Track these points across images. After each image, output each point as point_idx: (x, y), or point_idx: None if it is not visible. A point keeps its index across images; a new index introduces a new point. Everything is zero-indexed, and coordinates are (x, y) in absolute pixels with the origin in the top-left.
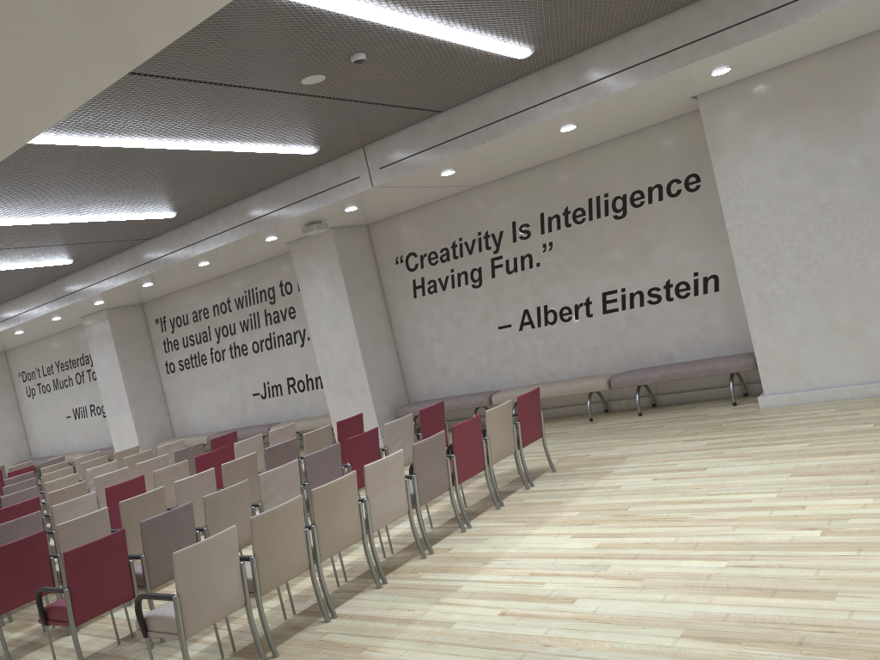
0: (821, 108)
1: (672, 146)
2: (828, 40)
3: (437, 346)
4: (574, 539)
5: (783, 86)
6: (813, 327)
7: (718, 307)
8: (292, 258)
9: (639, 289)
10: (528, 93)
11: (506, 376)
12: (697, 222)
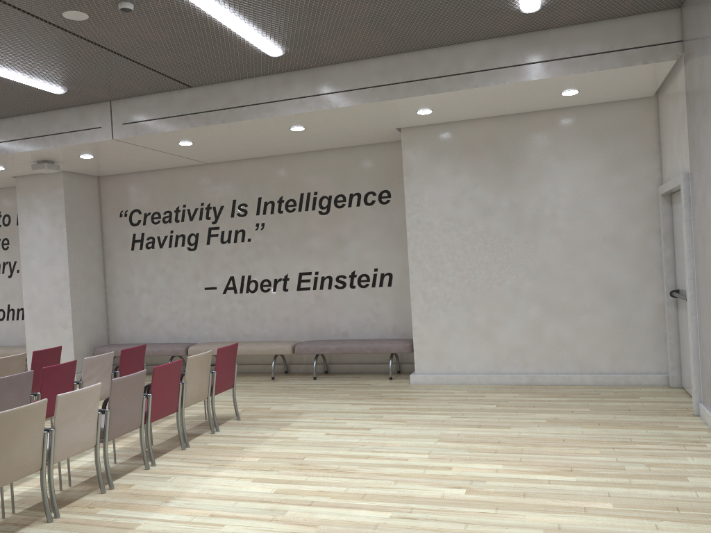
0: (488, 159)
1: (374, 165)
2: (501, 109)
3: (146, 297)
4: (254, 483)
5: (464, 136)
6: (458, 325)
7: (389, 299)
8: (16, 192)
9: (330, 274)
10: (271, 89)
11: (204, 332)
12: (383, 228)
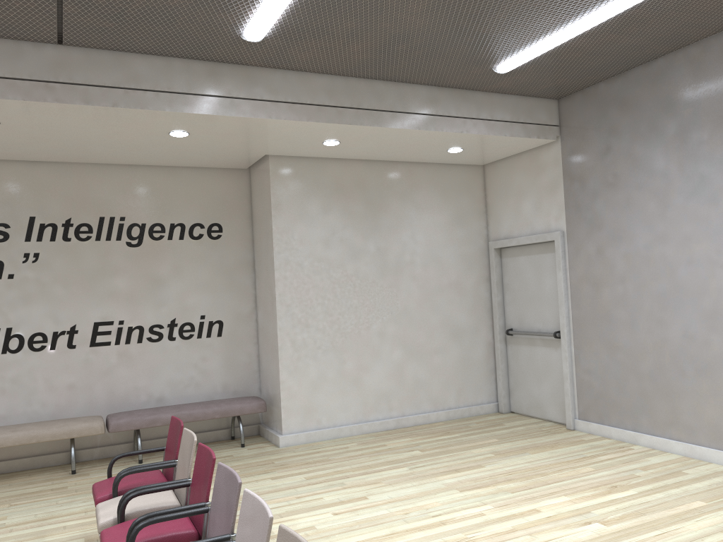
0: (357, 201)
1: (202, 192)
2: (384, 154)
3: None
4: None
5: (334, 175)
6: (329, 374)
7: (219, 351)
8: None
9: (141, 324)
10: (190, 77)
11: None
12: (213, 268)
